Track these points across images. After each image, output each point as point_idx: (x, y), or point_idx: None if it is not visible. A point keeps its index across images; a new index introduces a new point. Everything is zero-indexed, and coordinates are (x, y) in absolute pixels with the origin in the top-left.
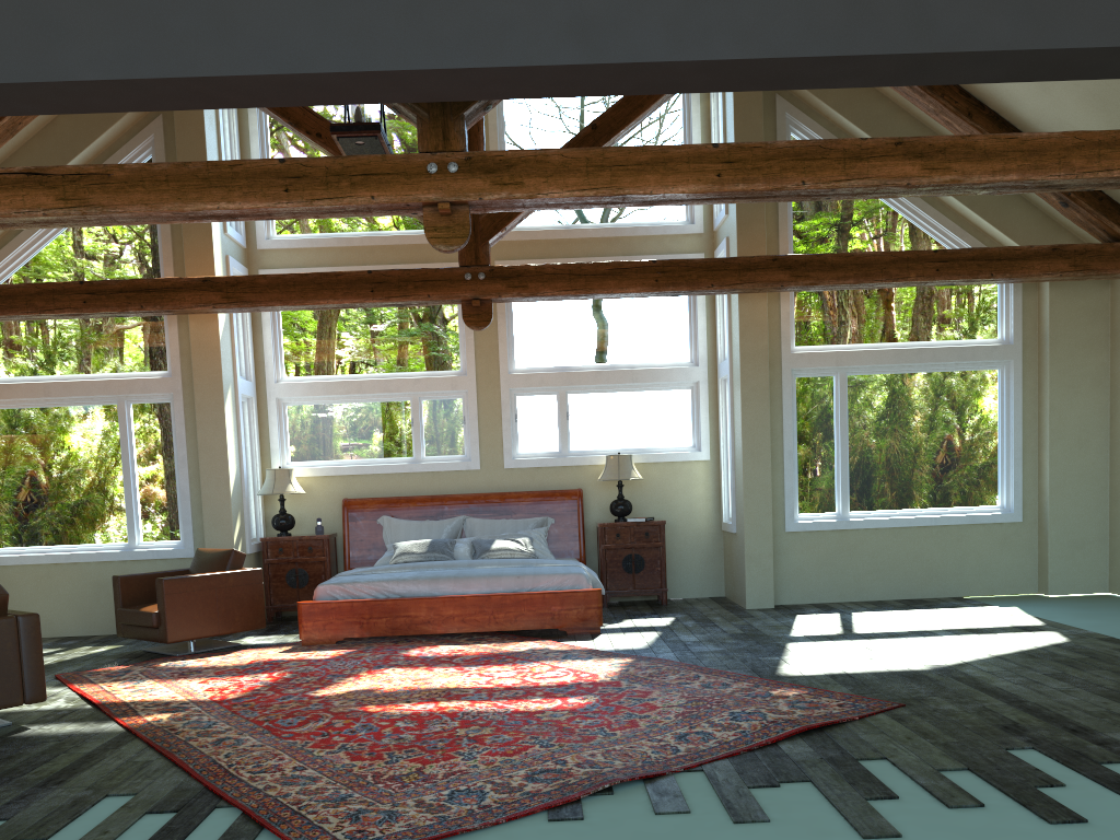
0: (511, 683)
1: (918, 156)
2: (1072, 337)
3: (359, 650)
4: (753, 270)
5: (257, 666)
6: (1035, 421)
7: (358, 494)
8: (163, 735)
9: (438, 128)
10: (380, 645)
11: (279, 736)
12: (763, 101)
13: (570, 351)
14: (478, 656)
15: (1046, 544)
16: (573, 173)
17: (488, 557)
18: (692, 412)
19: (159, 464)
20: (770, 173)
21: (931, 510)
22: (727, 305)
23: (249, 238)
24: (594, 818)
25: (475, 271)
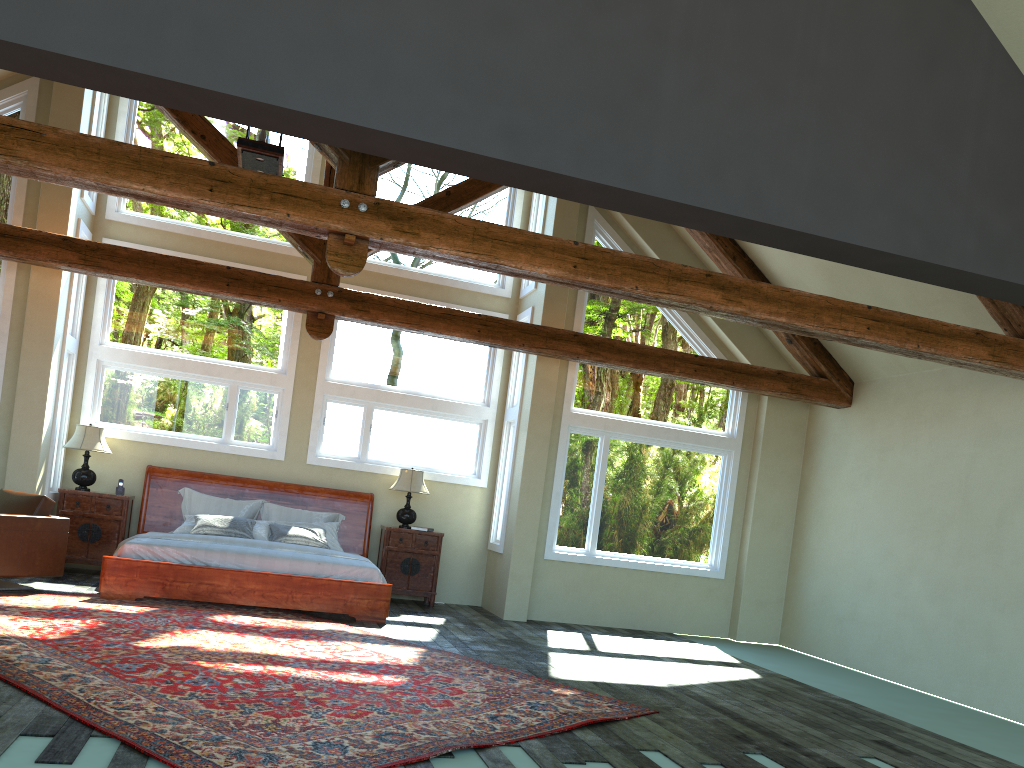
0: (324, 656)
1: (720, 288)
2: (778, 442)
3: (162, 609)
4: (557, 340)
5: (65, 611)
6: (743, 501)
7: (162, 463)
8: (1, 665)
9: (355, 172)
10: (181, 608)
11: (123, 679)
12: (579, 205)
13: (382, 372)
14: (282, 630)
15: (739, 599)
16: (462, 237)
17: (284, 541)
18: (478, 445)
19: None
20: (613, 274)
21: (658, 559)
22: (525, 362)
23: (99, 207)
24: None
25: (325, 289)
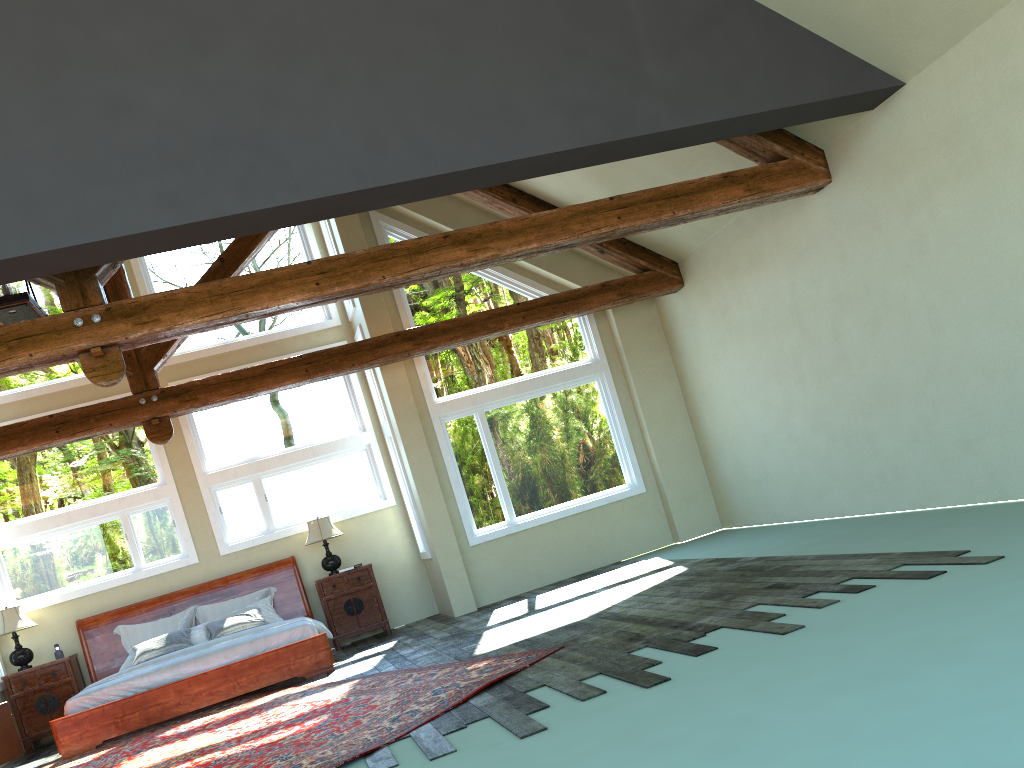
0: (257, 727)
1: (463, 243)
2: (639, 346)
3: (119, 746)
4: (382, 346)
5: None
6: (633, 414)
7: (90, 613)
8: None
9: (76, 290)
10: (138, 737)
11: None
12: (359, 215)
13: (254, 443)
14: (228, 718)
15: (667, 503)
16: (200, 304)
17: (223, 634)
18: (372, 469)
19: None
20: (357, 275)
21: (577, 500)
22: (375, 377)
23: None
24: None
25: (148, 395)
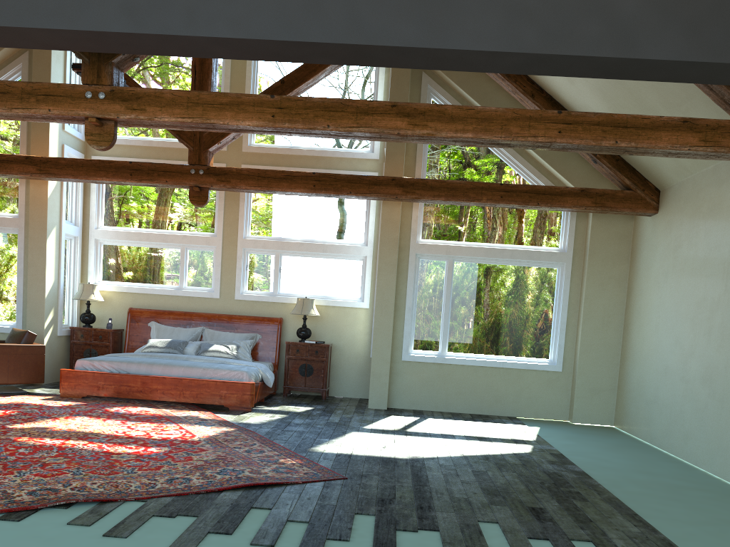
0: (137, 434)
1: (406, 116)
2: (604, 251)
3: (87, 403)
4: (378, 185)
5: (8, 405)
6: (577, 305)
7: (140, 306)
8: None
9: (94, 69)
10: (104, 402)
11: None
12: (414, 75)
13: (286, 228)
14: (149, 416)
15: (574, 388)
16: (178, 106)
17: (205, 355)
18: (362, 276)
19: (7, 272)
20: (307, 118)
21: (502, 357)
22: (380, 207)
23: None
24: (26, 521)
25: (197, 168)
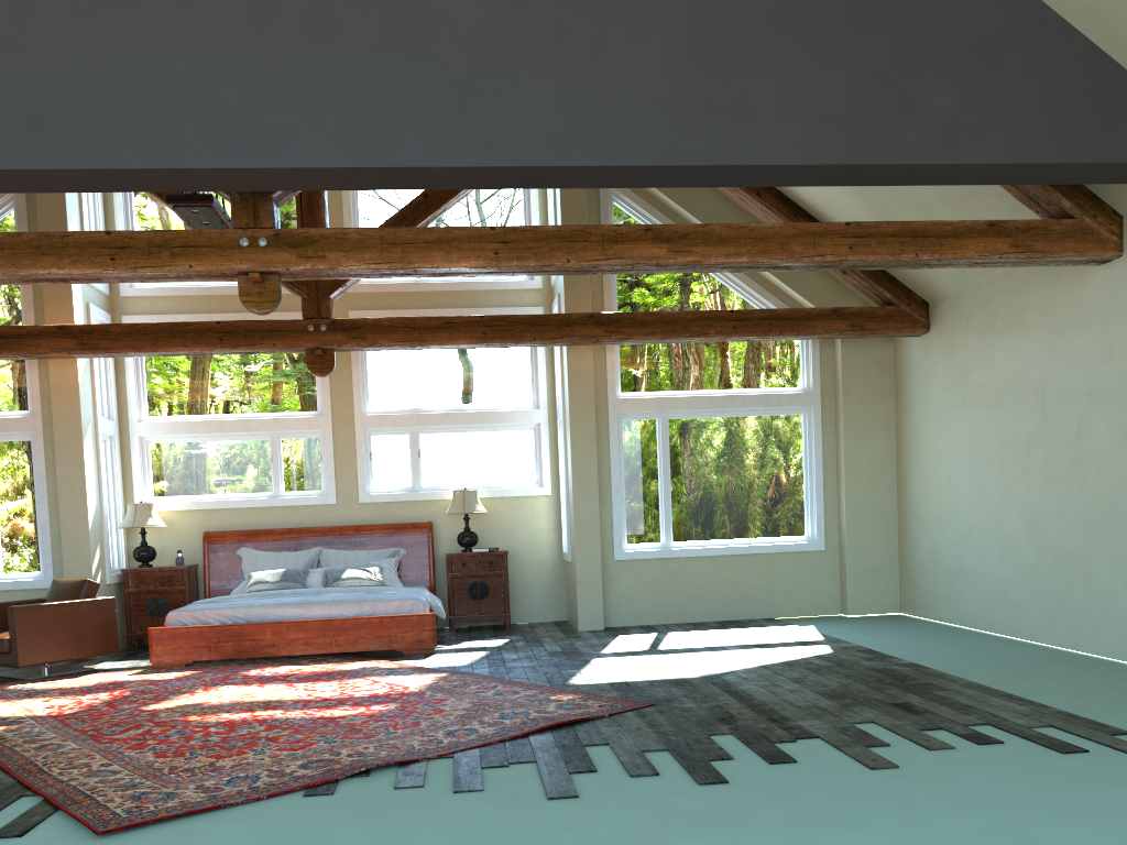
0: (329, 695)
1: (664, 241)
2: (862, 386)
3: (204, 671)
4: (571, 326)
5: (102, 686)
6: (834, 460)
7: (219, 527)
8: None
9: (249, 208)
10: (225, 667)
11: (99, 742)
12: None
13: (421, 394)
14: (312, 674)
15: (845, 569)
16: (369, 249)
17: (339, 585)
18: (535, 451)
19: (19, 499)
20: (540, 252)
21: (745, 540)
22: (560, 355)
23: (113, 286)
24: (342, 793)
25: (317, 323)
